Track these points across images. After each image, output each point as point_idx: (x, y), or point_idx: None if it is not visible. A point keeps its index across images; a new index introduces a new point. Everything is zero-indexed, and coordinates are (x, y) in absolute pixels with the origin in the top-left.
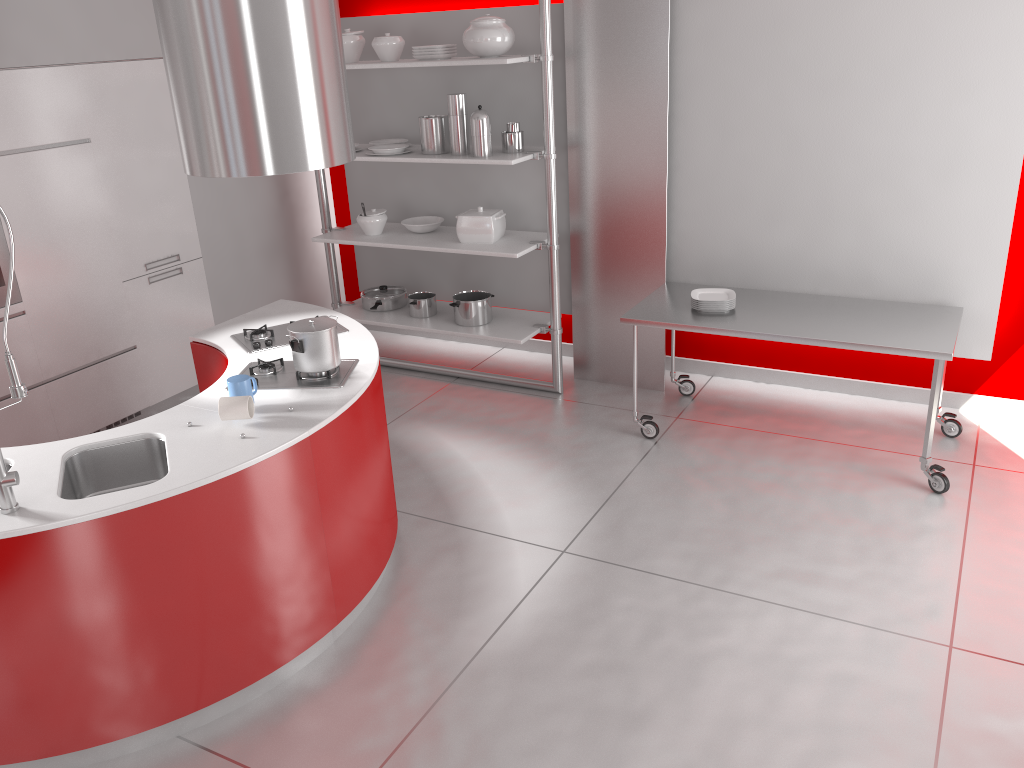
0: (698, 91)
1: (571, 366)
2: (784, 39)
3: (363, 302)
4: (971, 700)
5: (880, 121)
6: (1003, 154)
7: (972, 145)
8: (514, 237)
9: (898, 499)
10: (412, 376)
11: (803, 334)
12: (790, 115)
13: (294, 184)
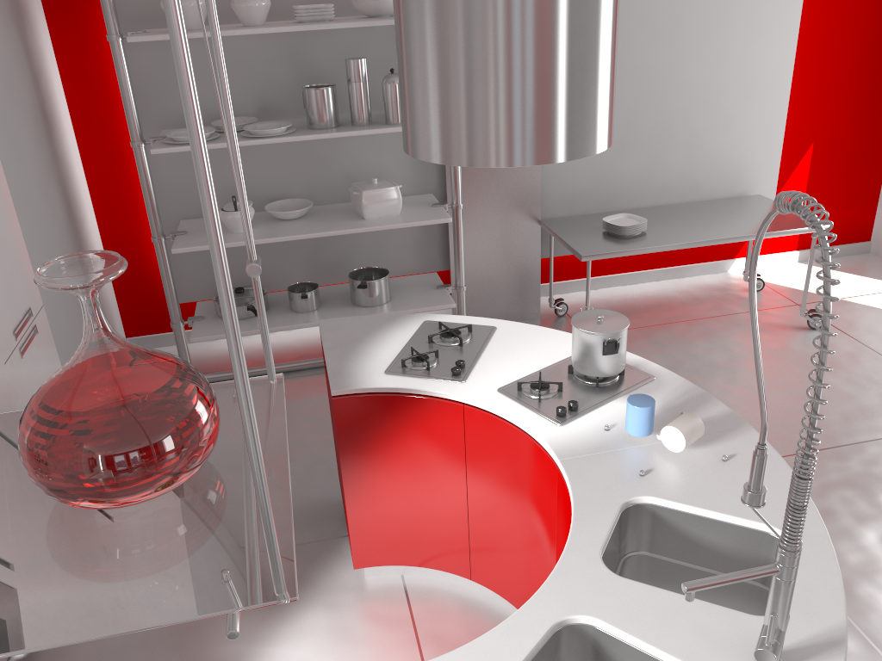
0: None
1: None
2: None
3: None
4: None
5: (703, 59)
6: (780, 77)
7: (762, 72)
8: (402, 204)
9: (806, 341)
10: (302, 377)
11: (727, 235)
12: (637, 59)
13: (70, 191)
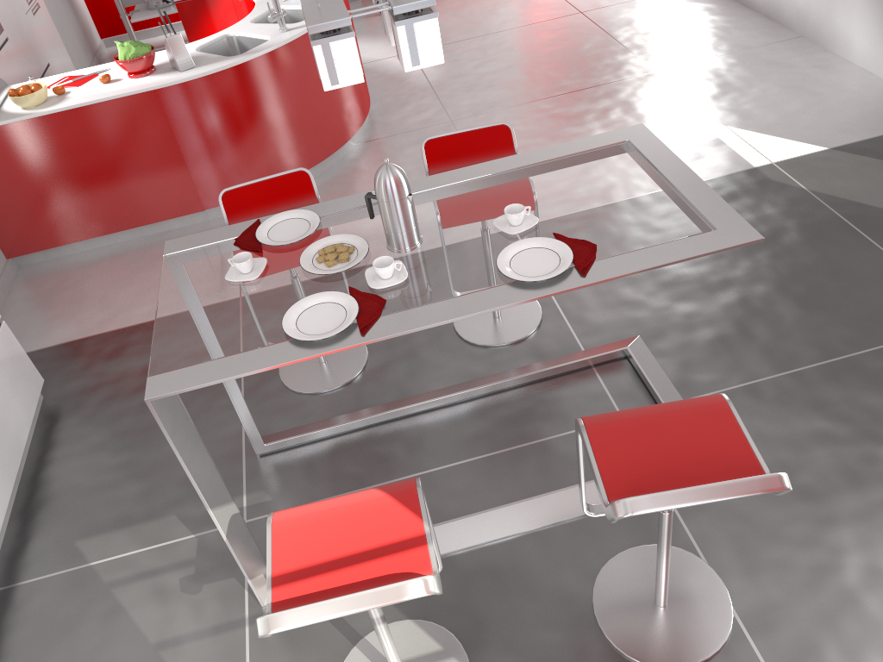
0: None
1: None
2: None
3: (151, 4)
4: (601, 19)
5: None
6: None
7: None
8: None
9: None
10: None
11: None
12: None
13: None
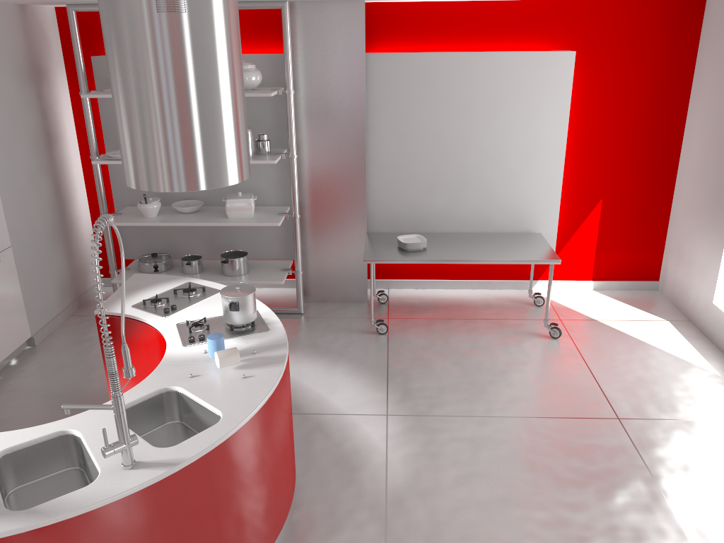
0: (383, 112)
1: (295, 294)
2: (435, 82)
3: (141, 267)
4: (645, 443)
5: (491, 130)
6: (556, 148)
7: (540, 143)
8: (262, 211)
9: (539, 345)
10: None
11: (478, 257)
12: (440, 127)
13: (63, 181)
